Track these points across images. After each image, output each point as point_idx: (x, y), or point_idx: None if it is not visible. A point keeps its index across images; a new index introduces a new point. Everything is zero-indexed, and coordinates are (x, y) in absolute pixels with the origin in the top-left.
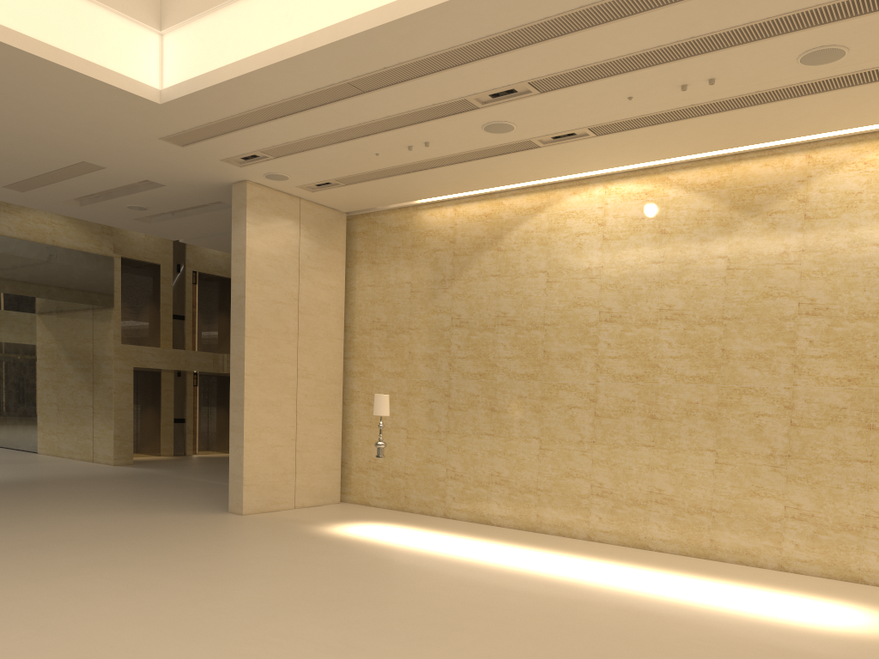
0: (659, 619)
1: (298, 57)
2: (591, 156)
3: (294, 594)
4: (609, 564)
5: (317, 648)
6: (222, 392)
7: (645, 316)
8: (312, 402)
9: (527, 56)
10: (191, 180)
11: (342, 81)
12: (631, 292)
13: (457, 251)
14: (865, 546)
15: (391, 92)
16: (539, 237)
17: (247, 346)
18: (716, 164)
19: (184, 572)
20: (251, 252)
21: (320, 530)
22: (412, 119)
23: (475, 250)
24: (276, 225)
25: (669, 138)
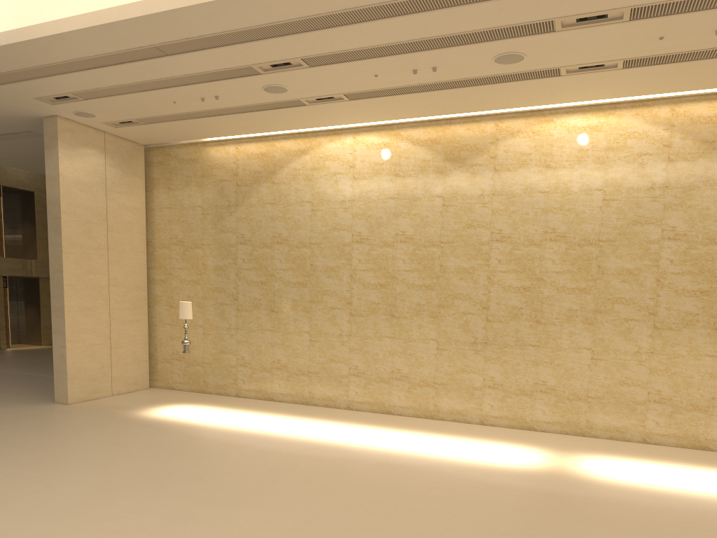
0: (407, 469)
1: (113, 24)
2: (344, 114)
3: (131, 473)
4: (366, 428)
5: (161, 518)
6: (30, 292)
7: (385, 239)
8: (123, 306)
9: (302, 40)
10: (5, 112)
11: (149, 45)
12: (375, 220)
13: (239, 182)
14: (535, 404)
15: (191, 56)
16: (305, 174)
17: (65, 260)
18: (434, 125)
19: (30, 461)
20: (64, 179)
21: (139, 414)
22: (206, 78)
23: (255, 182)
24: (85, 155)
25: (402, 105)
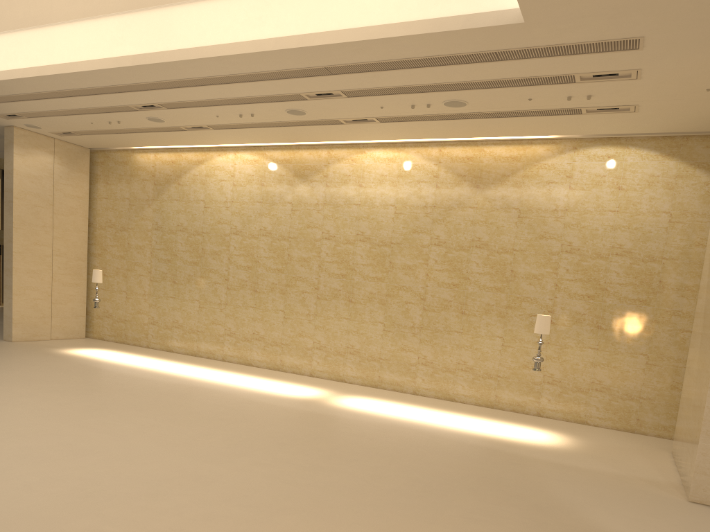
0: (210, 391)
1: (21, 79)
2: (219, 137)
3: (18, 377)
4: (218, 371)
5: (15, 395)
6: None
7: (253, 232)
8: (64, 271)
9: (149, 94)
10: None
11: (51, 90)
12: (246, 217)
13: (156, 182)
14: (346, 362)
15: (83, 98)
16: (201, 179)
17: (15, 234)
18: (288, 149)
19: None
20: (18, 173)
21: (58, 351)
22: (103, 110)
23: (166, 182)
24: (36, 155)
25: (255, 134)
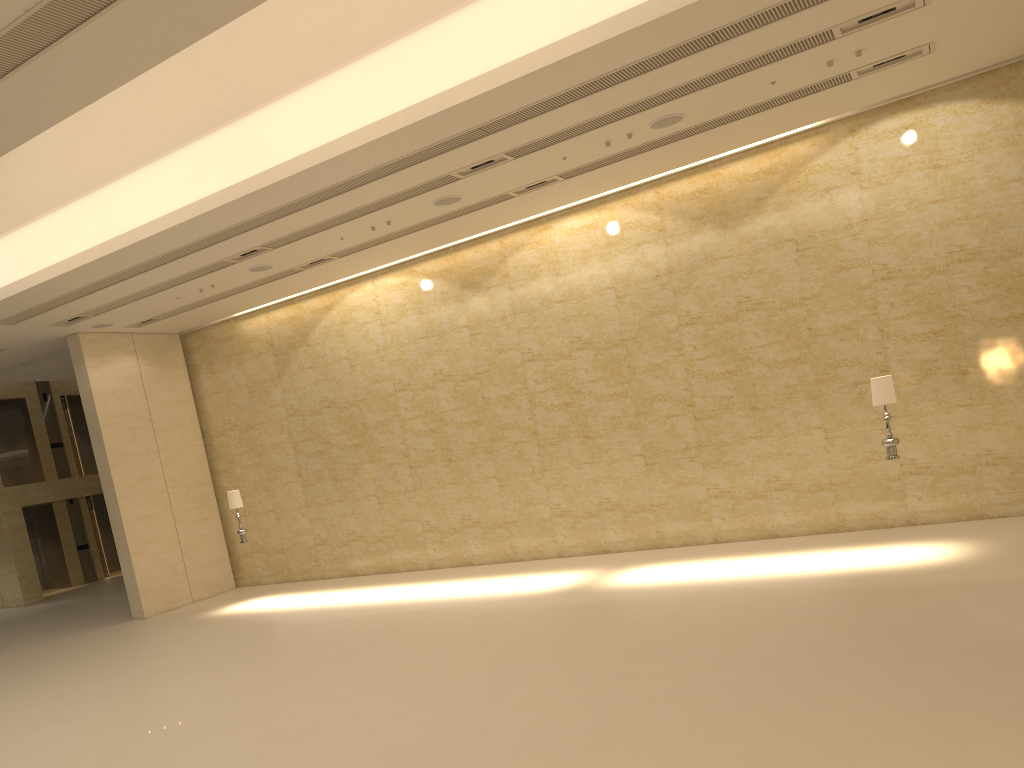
0: (432, 612)
1: (81, 267)
2: (348, 267)
3: (174, 660)
4: (431, 584)
5: (180, 685)
6: None
7: (425, 381)
8: (187, 506)
9: (247, 236)
10: (29, 341)
11: (122, 270)
12: (411, 364)
13: (277, 352)
14: (605, 524)
15: (164, 268)
16: (336, 330)
17: (114, 473)
18: (444, 255)
19: (91, 668)
20: (98, 392)
21: (210, 614)
22: (191, 276)
23: (291, 348)
24: (115, 362)
25: (395, 248)
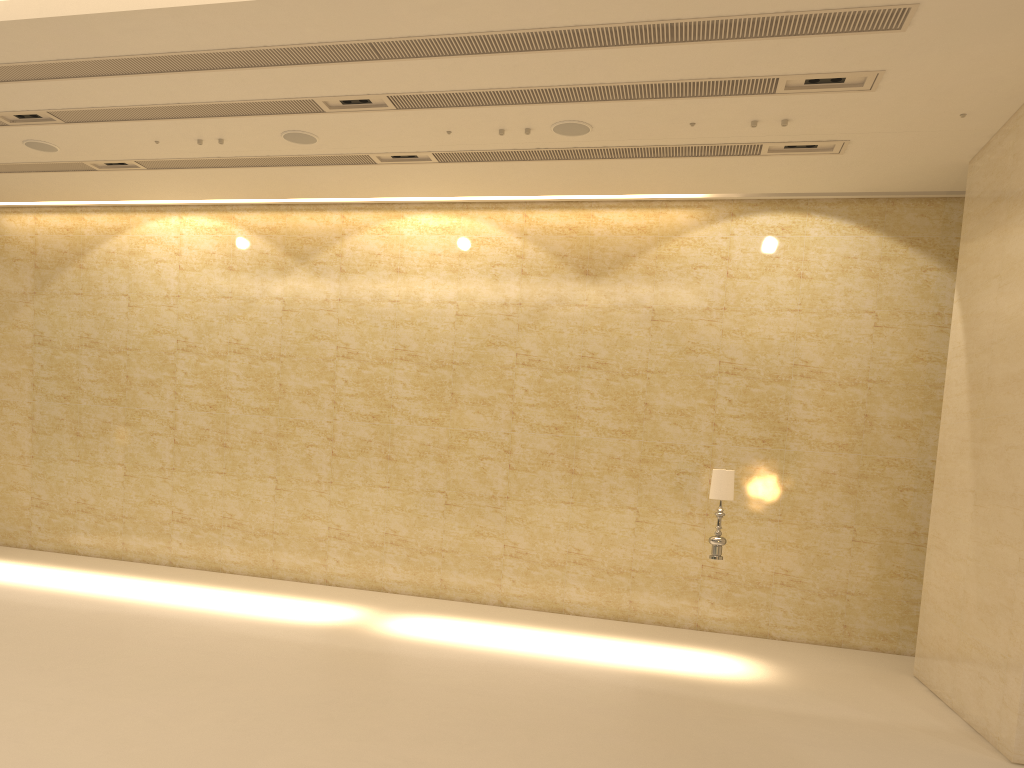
0: (164, 622)
1: None
2: (155, 186)
3: None
4: (168, 584)
5: None
6: None
7: (217, 348)
8: None
9: (31, 89)
10: None
11: None
12: (205, 323)
13: (38, 264)
14: (385, 559)
15: None
16: (121, 259)
17: None
18: (273, 211)
19: None
20: None
21: None
22: None
23: (58, 264)
24: None
25: (219, 182)
